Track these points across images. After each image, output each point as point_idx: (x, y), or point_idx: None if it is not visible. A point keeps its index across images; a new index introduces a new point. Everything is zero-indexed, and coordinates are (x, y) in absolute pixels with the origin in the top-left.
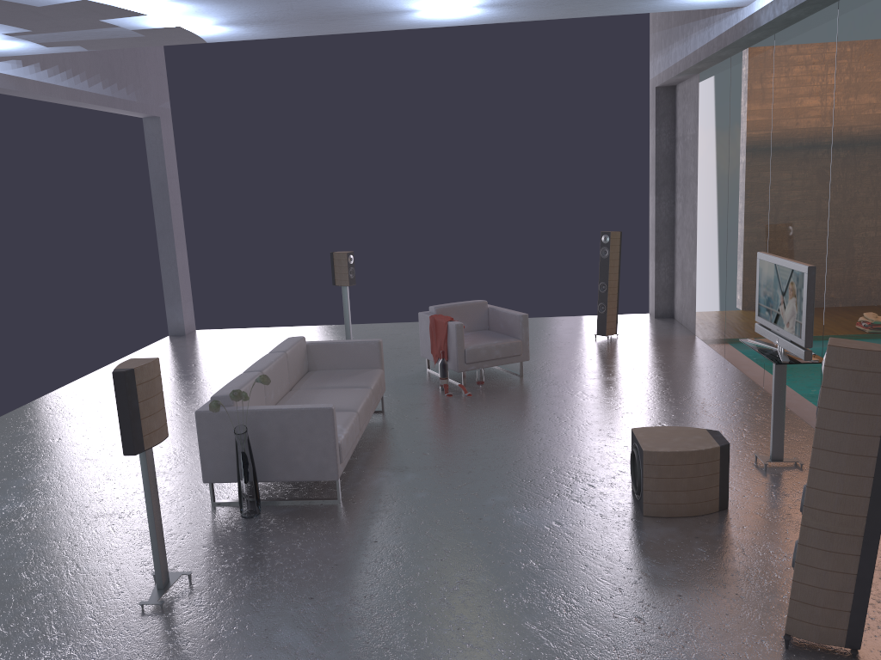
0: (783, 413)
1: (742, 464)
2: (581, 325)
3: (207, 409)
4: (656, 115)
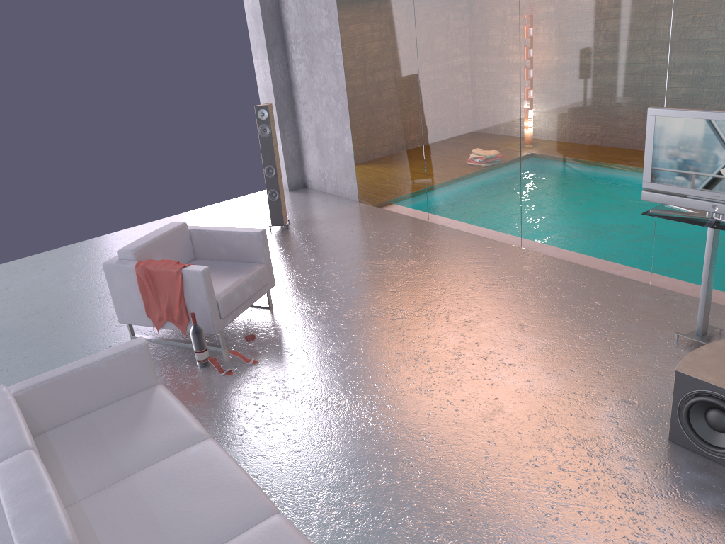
0: (712, 285)
1: (678, 351)
2: (228, 217)
3: None
4: None
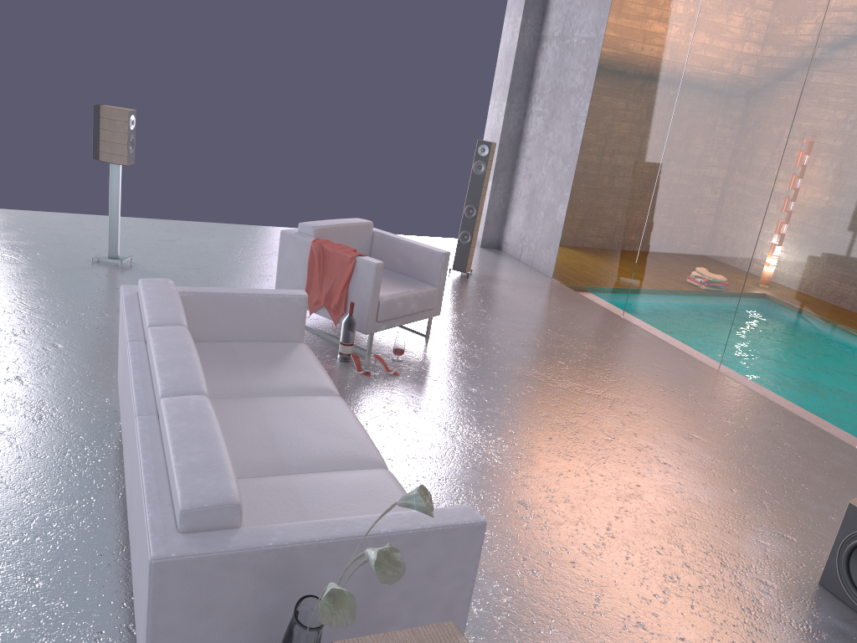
0: None
1: None
2: None
3: (183, 547)
4: (526, 1)
